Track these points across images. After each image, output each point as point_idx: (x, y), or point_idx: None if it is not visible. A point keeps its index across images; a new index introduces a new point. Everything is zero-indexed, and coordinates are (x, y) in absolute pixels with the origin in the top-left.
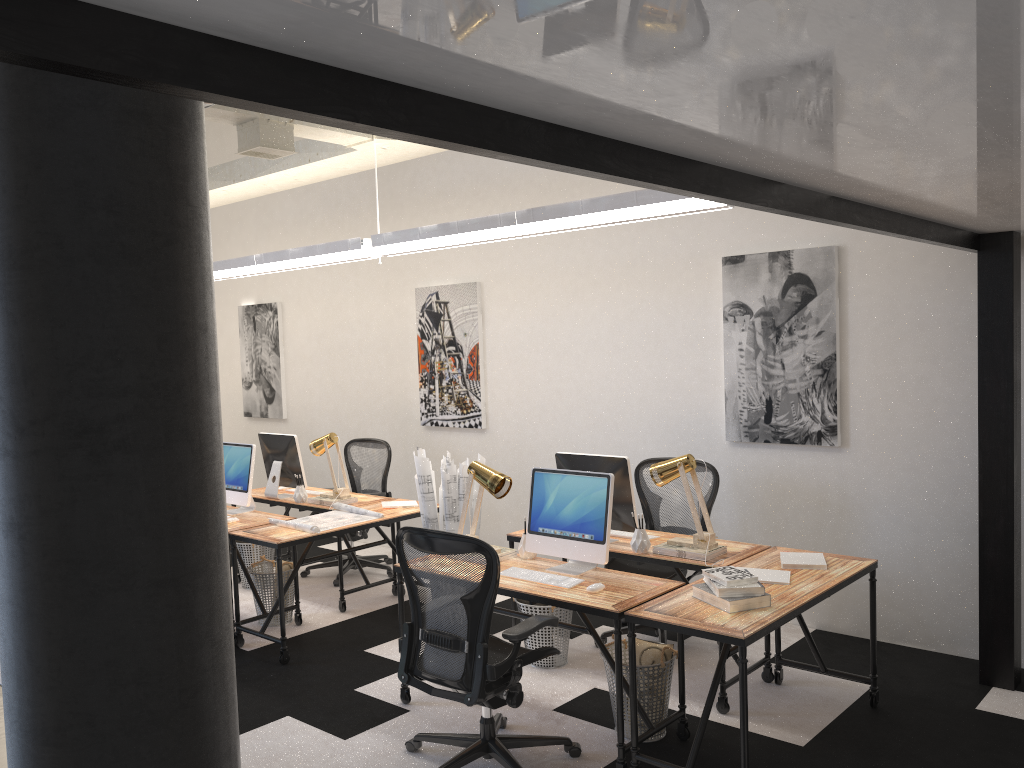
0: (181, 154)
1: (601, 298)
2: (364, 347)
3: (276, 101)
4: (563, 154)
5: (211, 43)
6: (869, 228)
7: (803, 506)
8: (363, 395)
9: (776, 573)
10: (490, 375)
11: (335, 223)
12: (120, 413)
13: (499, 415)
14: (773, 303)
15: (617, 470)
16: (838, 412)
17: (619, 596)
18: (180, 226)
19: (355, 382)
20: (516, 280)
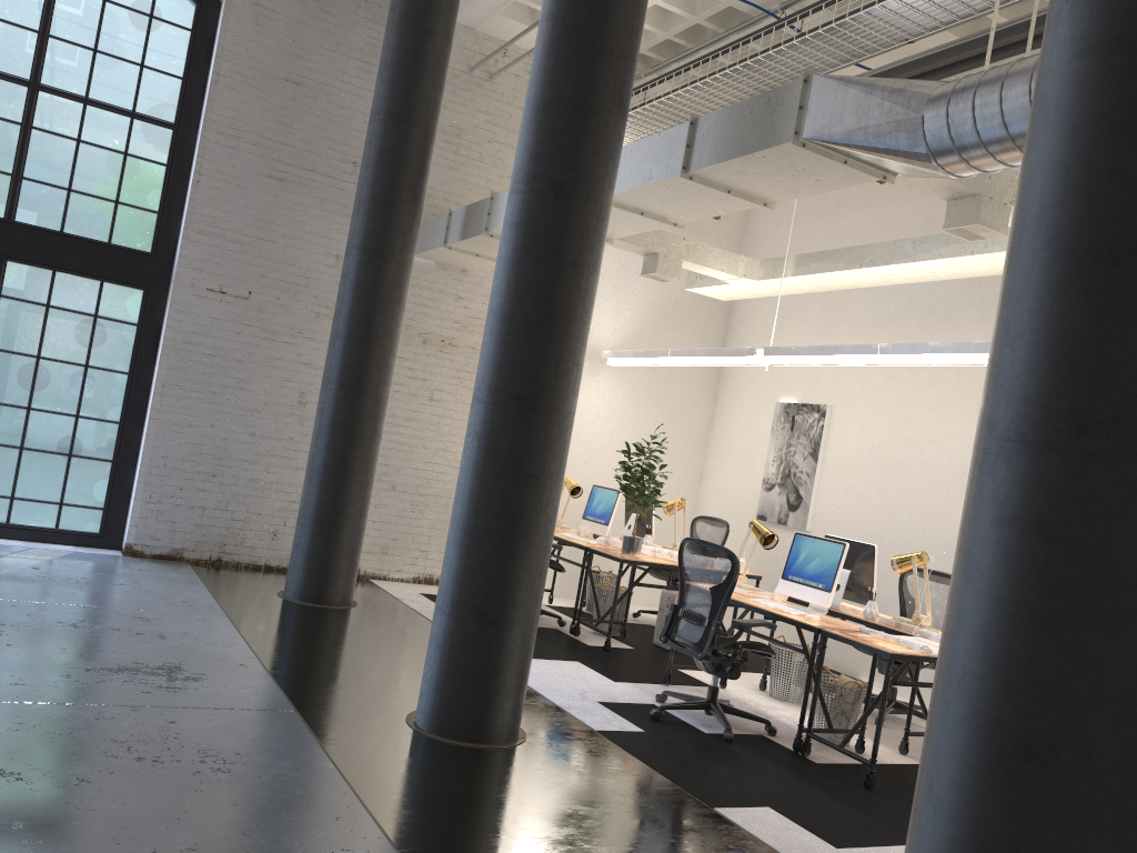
0: None
1: None
2: (931, 470)
3: None
4: None
5: None
6: None
7: None
8: (917, 523)
9: None
10: None
11: (922, 330)
12: None
13: None
14: None
15: None
16: None
17: None
18: None
19: (910, 506)
20: None
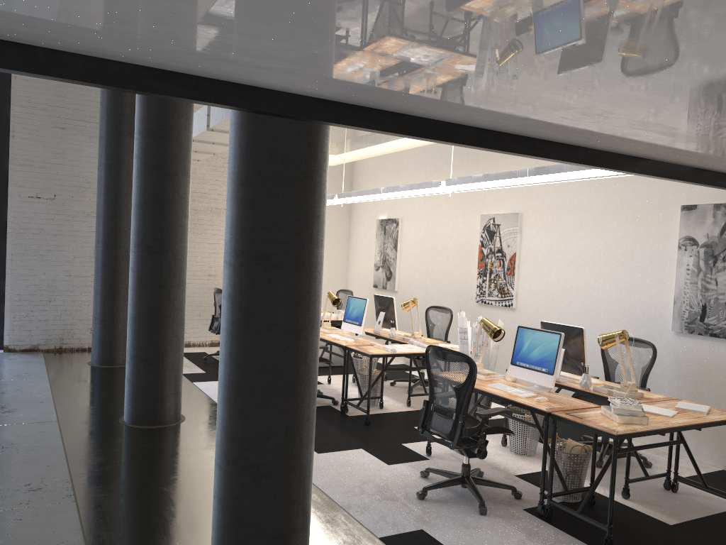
0: (315, 137)
1: (597, 228)
2: (447, 250)
3: (336, 121)
4: (484, 142)
5: (312, 100)
6: None
7: (722, 382)
8: (443, 280)
9: (666, 410)
10: (521, 273)
11: (437, 171)
12: (276, 251)
13: (524, 300)
14: (713, 239)
15: (576, 335)
16: None
17: (553, 405)
18: (311, 170)
19: (439, 271)
20: (544, 213)
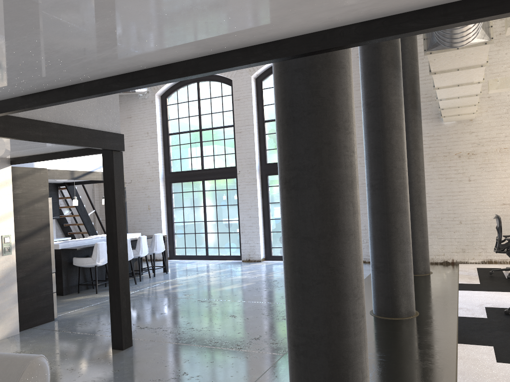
0: (316, 79)
1: None
2: None
3: (220, 68)
4: (370, 34)
5: (200, 59)
6: None
7: None
8: None
9: None
10: None
11: None
12: (293, 176)
13: None
14: None
15: None
16: None
17: None
18: (315, 106)
19: None
20: None
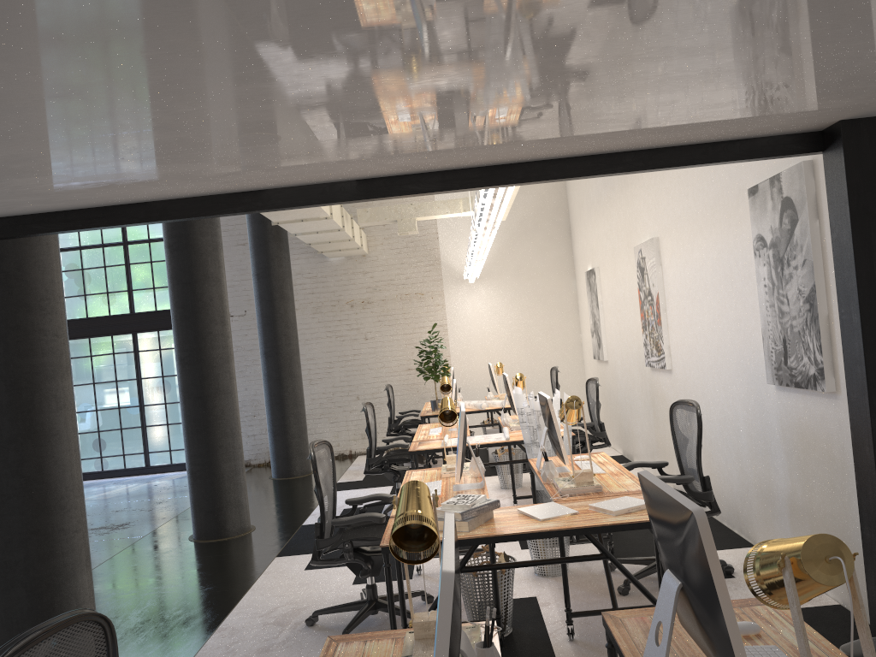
0: None
1: (704, 242)
2: (625, 300)
3: None
4: None
5: None
6: (444, 191)
7: (821, 460)
8: (628, 340)
9: (560, 511)
10: (668, 320)
11: (608, 199)
12: None
13: (675, 357)
14: (776, 233)
15: (546, 408)
16: (826, 352)
17: None
18: None
19: (625, 330)
20: (670, 232)
